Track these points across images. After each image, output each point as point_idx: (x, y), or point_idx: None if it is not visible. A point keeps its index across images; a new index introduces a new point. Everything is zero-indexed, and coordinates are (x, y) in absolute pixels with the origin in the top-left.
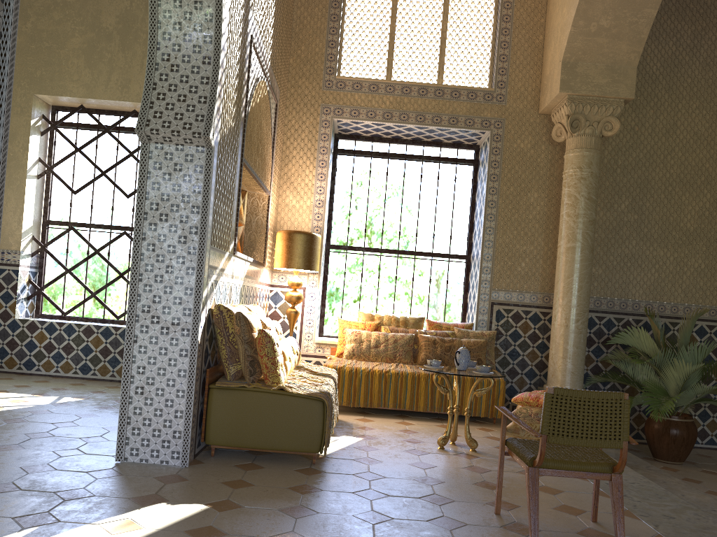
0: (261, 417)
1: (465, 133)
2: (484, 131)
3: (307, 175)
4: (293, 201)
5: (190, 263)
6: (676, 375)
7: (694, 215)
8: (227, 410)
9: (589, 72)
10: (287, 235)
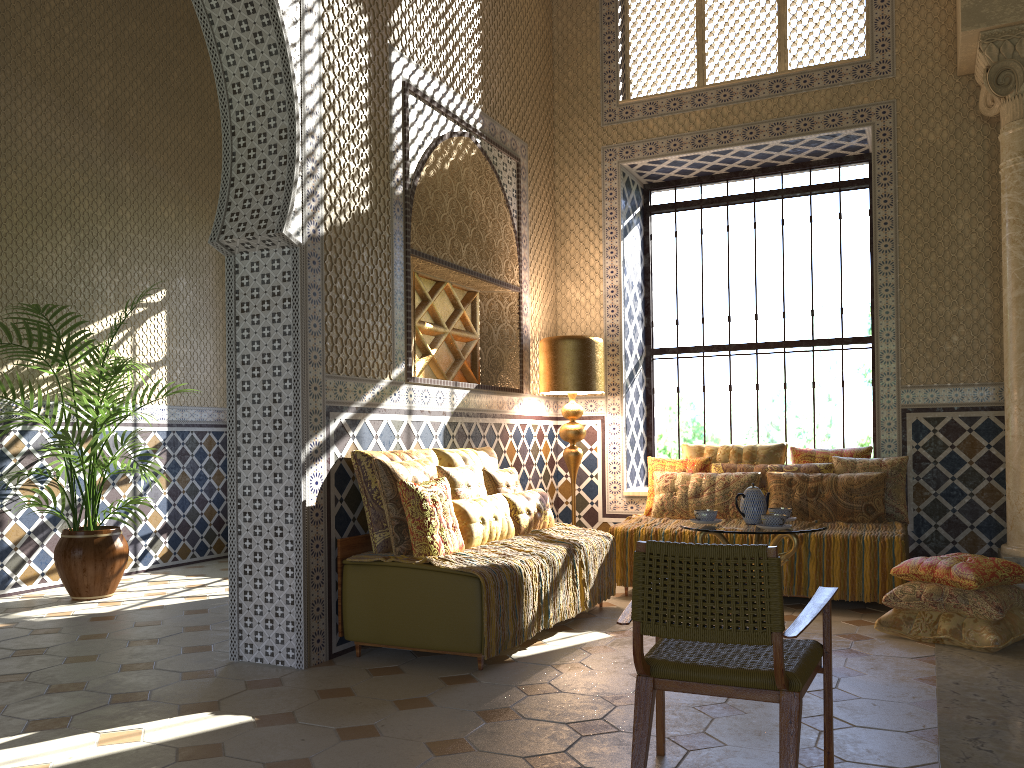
0: (403, 603)
1: (835, 139)
2: (861, 129)
3: (591, 254)
4: (576, 294)
5: (287, 400)
6: None
7: None
8: (364, 594)
9: None
10: (547, 345)
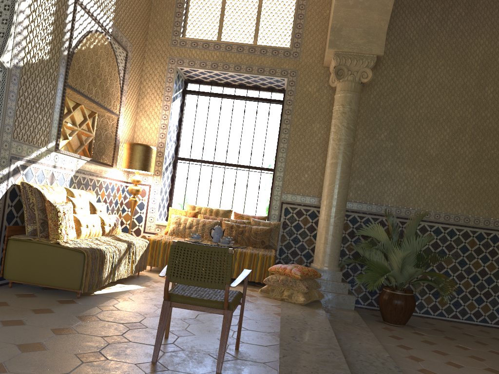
0: (41, 262)
1: (272, 80)
2: (283, 78)
3: (156, 106)
4: (145, 124)
5: None
6: (396, 259)
7: (436, 144)
8: (18, 255)
9: (350, 34)
10: (129, 146)
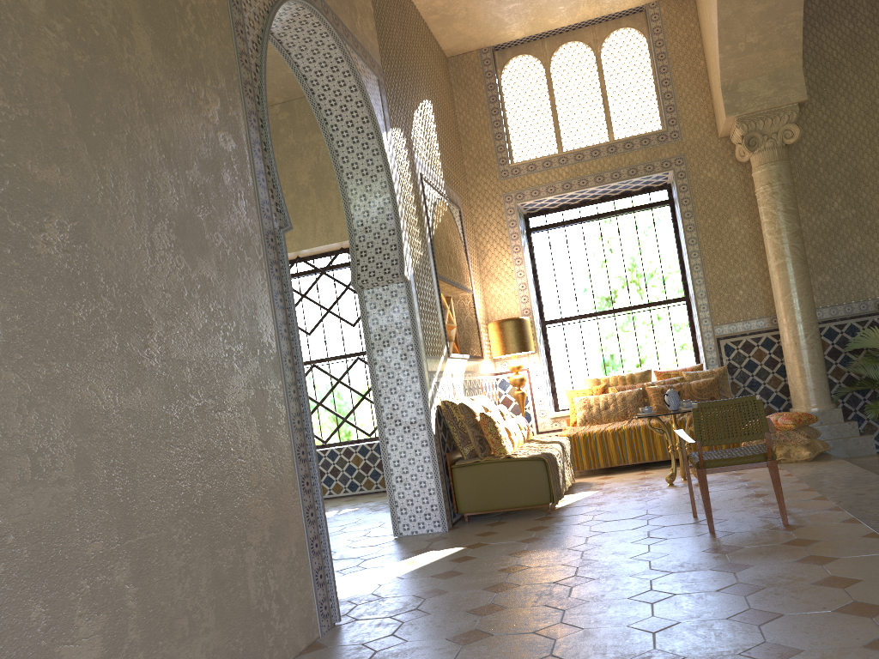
0: (497, 483)
1: (649, 179)
2: (666, 172)
3: (504, 264)
4: (497, 291)
5: (413, 373)
6: None
7: None
8: (469, 483)
9: (752, 88)
10: (497, 326)
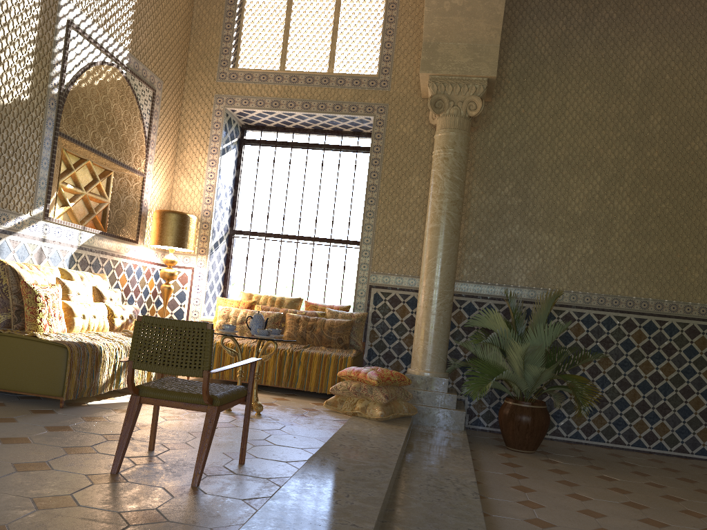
0: (12, 361)
1: (354, 120)
2: (368, 117)
3: (199, 162)
4: (186, 186)
5: None
6: (516, 356)
7: (582, 199)
8: None
9: (450, 52)
10: (158, 214)
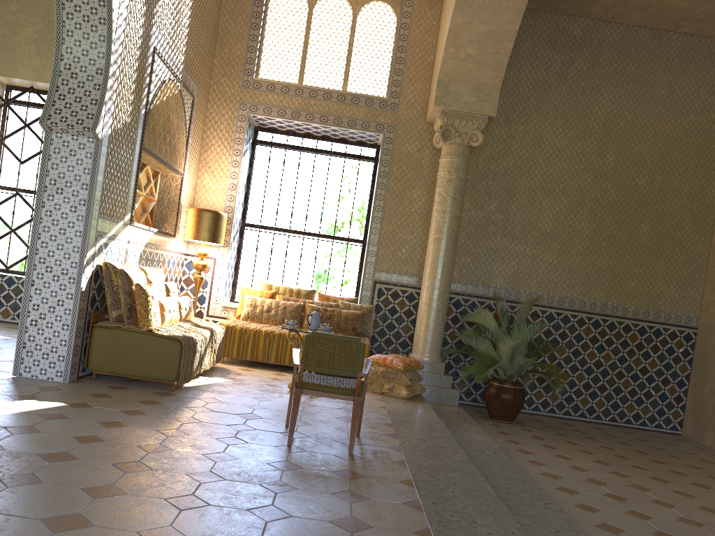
0: (132, 351)
1: (364, 135)
2: (378, 134)
3: (223, 162)
4: (209, 183)
5: (78, 227)
6: (506, 348)
7: (551, 218)
8: (106, 344)
9: (459, 91)
10: (196, 212)
